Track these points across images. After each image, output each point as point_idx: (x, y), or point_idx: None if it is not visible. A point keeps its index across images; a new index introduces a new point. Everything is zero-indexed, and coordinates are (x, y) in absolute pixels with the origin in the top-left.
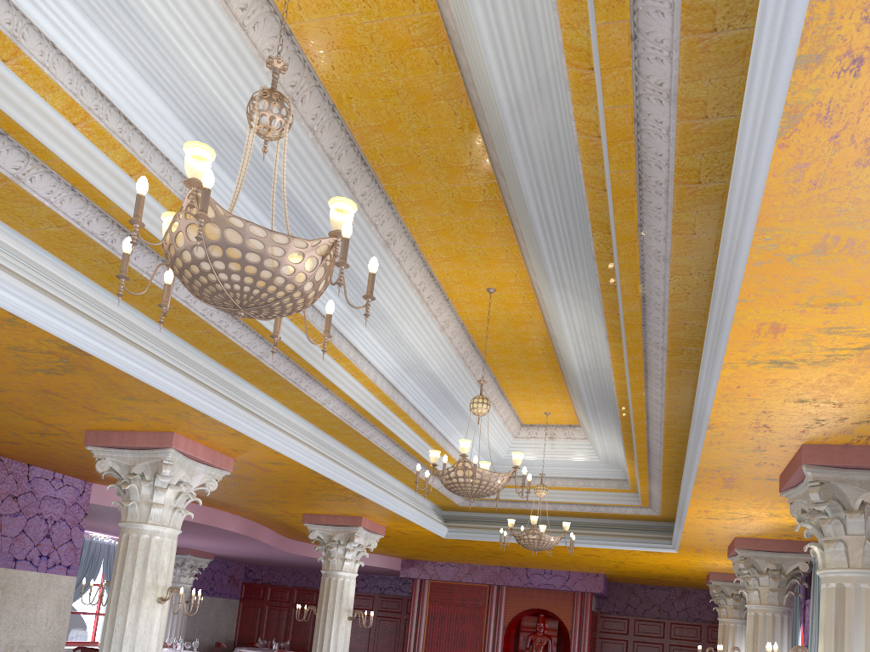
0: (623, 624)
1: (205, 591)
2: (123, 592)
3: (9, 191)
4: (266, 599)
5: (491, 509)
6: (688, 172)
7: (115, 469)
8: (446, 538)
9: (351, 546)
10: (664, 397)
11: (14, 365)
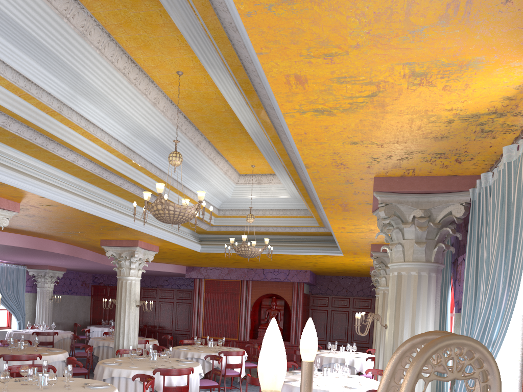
0: (325, 300)
1: (65, 292)
2: None
3: None
4: (107, 295)
5: (228, 232)
6: None
7: None
8: (201, 252)
9: (134, 260)
10: None
11: None
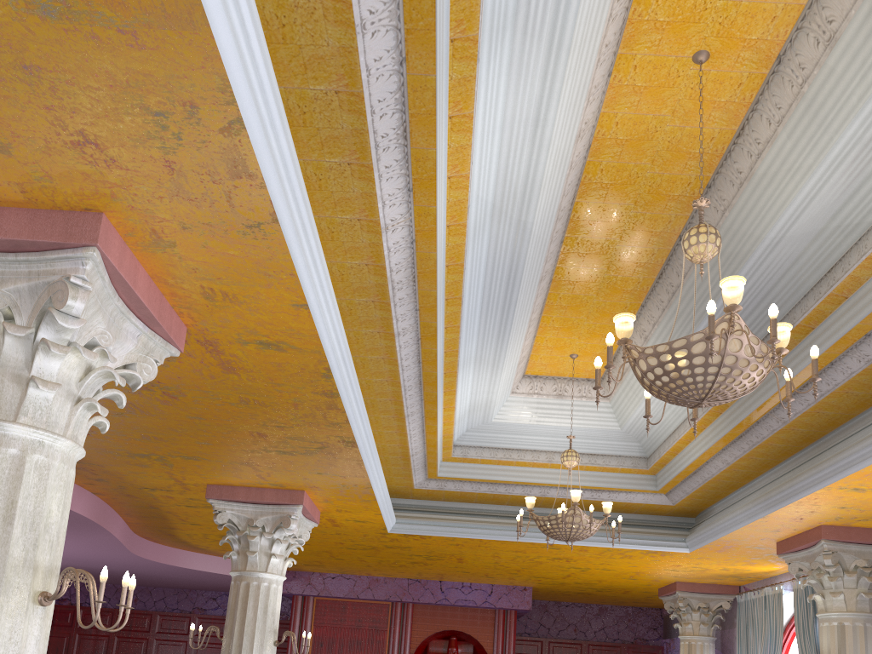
0: (536, 647)
1: None
2: None
3: None
4: (76, 626)
5: (454, 495)
6: None
7: None
8: (391, 533)
9: (281, 535)
10: None
11: None
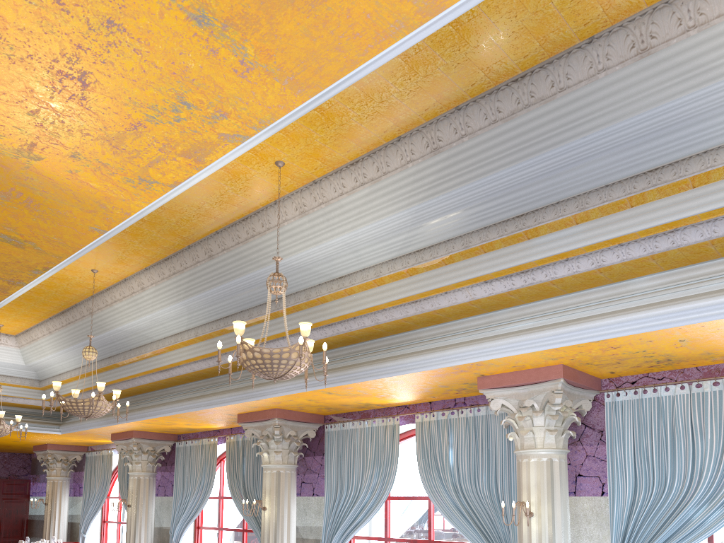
0: None
1: None
2: None
3: None
4: None
5: None
6: (352, 333)
7: None
8: None
9: None
10: (203, 369)
11: None
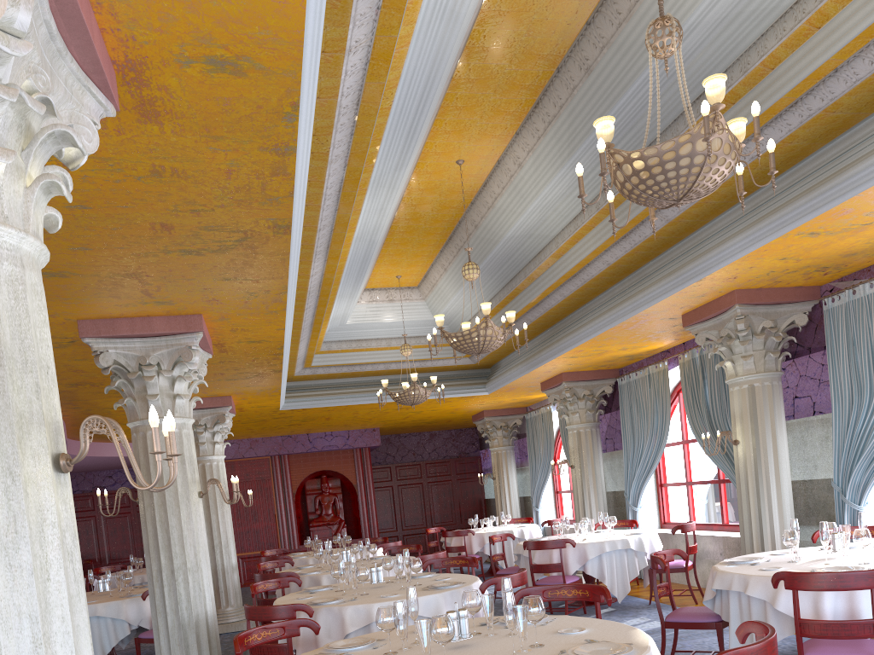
0: (386, 472)
1: None
2: (168, 492)
3: (323, 61)
4: None
5: (323, 376)
6: (836, 105)
7: (121, 362)
8: (281, 410)
9: (218, 428)
10: (619, 259)
11: (161, 246)
